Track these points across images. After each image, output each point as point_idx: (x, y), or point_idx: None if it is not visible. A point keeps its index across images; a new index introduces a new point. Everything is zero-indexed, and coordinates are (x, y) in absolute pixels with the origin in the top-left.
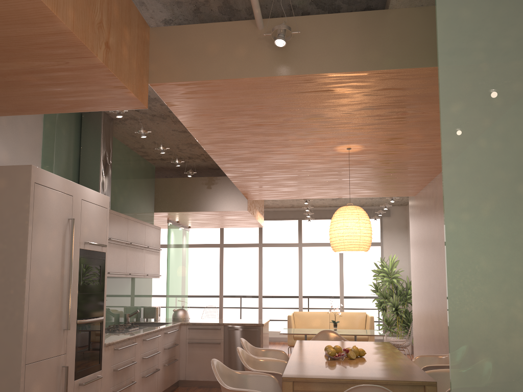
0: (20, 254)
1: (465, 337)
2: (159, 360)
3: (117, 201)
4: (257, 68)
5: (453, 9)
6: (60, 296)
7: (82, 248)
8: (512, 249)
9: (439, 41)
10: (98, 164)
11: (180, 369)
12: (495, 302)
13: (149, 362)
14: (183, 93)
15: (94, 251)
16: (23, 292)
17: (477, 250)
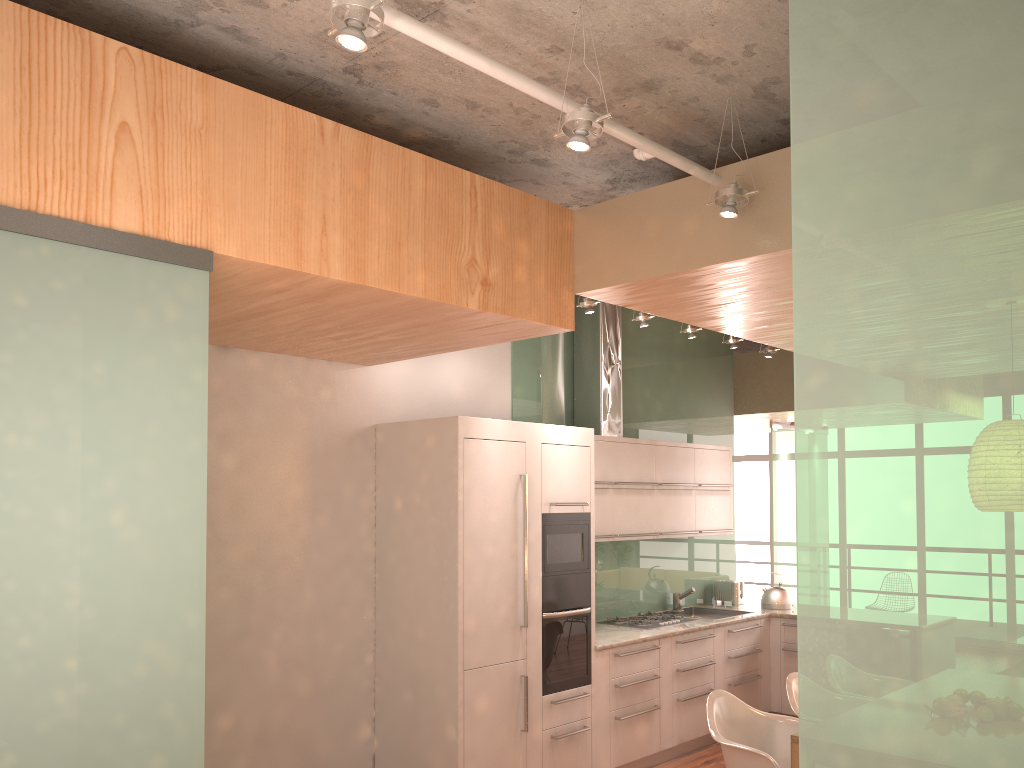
0: (451, 532)
1: (819, 721)
2: (717, 674)
3: (651, 411)
4: (713, 250)
5: (815, 226)
6: (511, 581)
7: (547, 512)
8: (888, 599)
9: (794, 279)
10: (597, 368)
11: (770, 692)
12: (862, 677)
13: (693, 677)
14: (629, 294)
15: (568, 513)
16: (456, 580)
17: (839, 597)
